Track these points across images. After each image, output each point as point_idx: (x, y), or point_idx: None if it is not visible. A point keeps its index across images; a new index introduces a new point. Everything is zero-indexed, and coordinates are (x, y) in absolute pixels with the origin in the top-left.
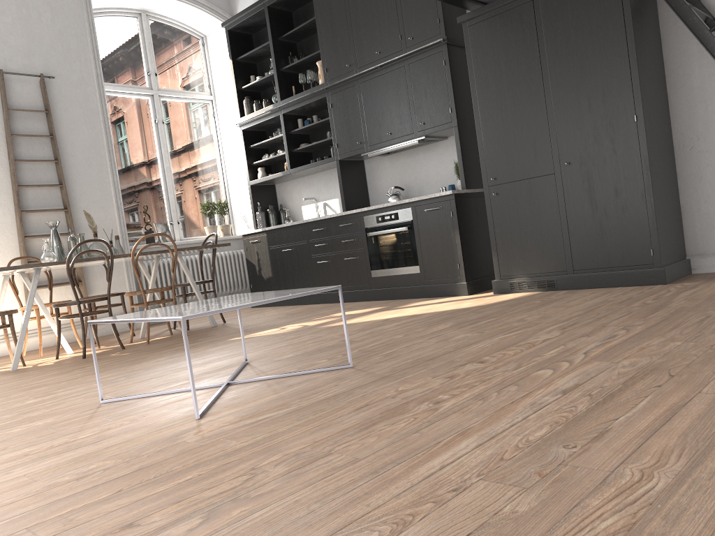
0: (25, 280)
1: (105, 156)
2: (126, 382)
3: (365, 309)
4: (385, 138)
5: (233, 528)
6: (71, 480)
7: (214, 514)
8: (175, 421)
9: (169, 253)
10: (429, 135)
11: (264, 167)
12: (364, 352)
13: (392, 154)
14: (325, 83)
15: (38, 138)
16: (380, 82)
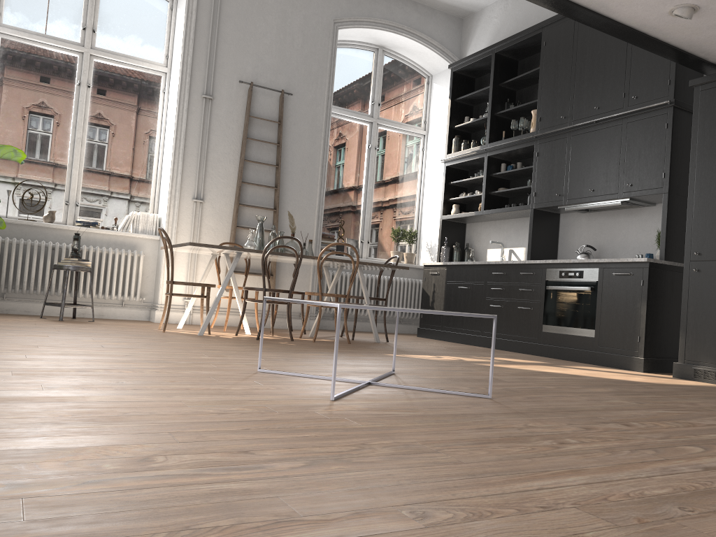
0: (227, 261)
1: (318, 169)
2: (283, 363)
3: (527, 360)
4: (586, 194)
5: (327, 476)
6: (214, 413)
7: (315, 463)
8: (312, 397)
9: (351, 265)
10: (634, 197)
11: (459, 204)
12: (508, 391)
13: (591, 212)
14: (535, 131)
15: (267, 144)
16: (593, 137)
